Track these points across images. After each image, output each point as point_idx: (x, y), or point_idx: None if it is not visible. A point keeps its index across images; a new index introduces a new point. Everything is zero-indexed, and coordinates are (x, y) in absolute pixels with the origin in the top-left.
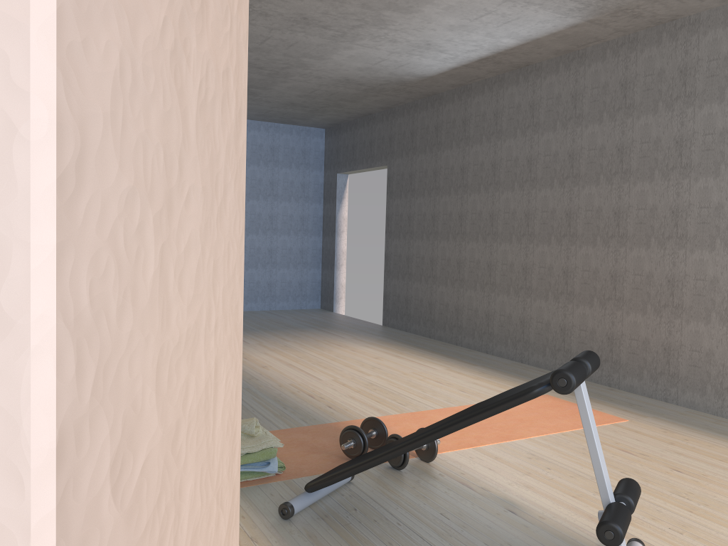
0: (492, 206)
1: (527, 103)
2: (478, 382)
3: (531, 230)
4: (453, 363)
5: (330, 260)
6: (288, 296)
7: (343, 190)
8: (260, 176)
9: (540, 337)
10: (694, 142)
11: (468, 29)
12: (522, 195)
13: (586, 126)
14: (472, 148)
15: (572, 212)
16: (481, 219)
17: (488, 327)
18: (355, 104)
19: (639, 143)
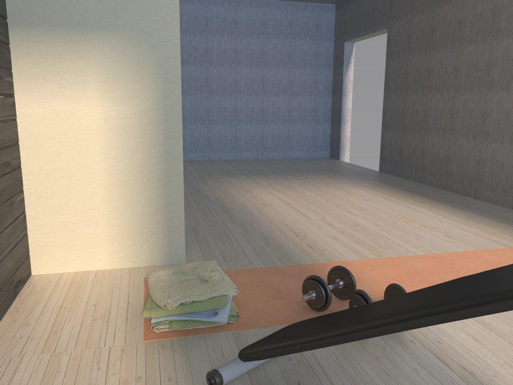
0: (489, 55)
1: None
2: (464, 228)
3: None
4: (440, 207)
5: (338, 117)
6: (303, 147)
7: (349, 56)
8: (280, 48)
9: None
10: None
11: None
12: None
13: None
14: None
15: None
16: (477, 69)
17: (478, 174)
18: None
19: None
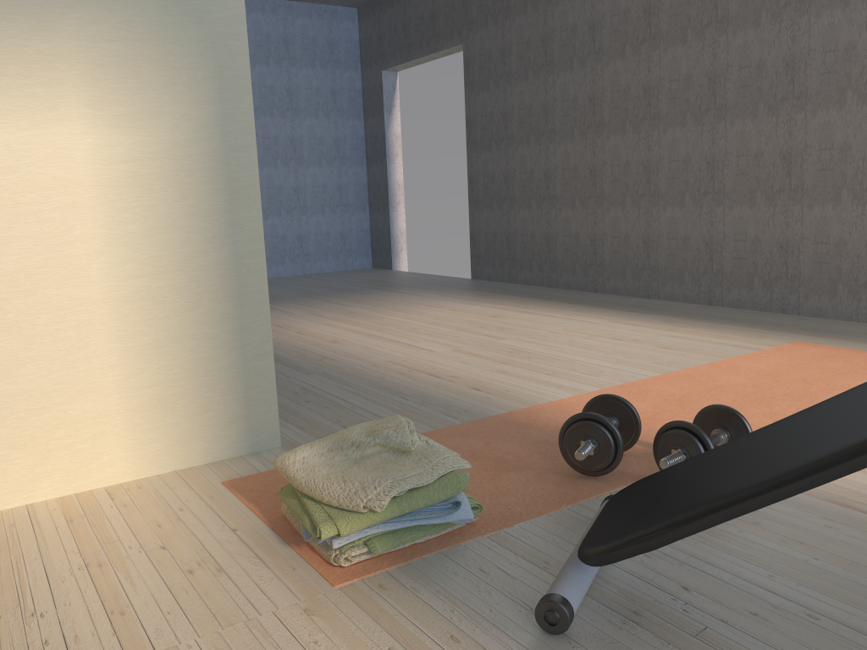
0: (647, 75)
1: None
2: (676, 335)
3: (720, 101)
4: (613, 314)
5: (382, 198)
6: (327, 254)
7: (391, 95)
8: (272, 82)
9: (743, 263)
10: None
11: None
12: (701, 48)
13: None
14: None
15: (798, 60)
16: (629, 98)
17: (649, 259)
18: None
19: None
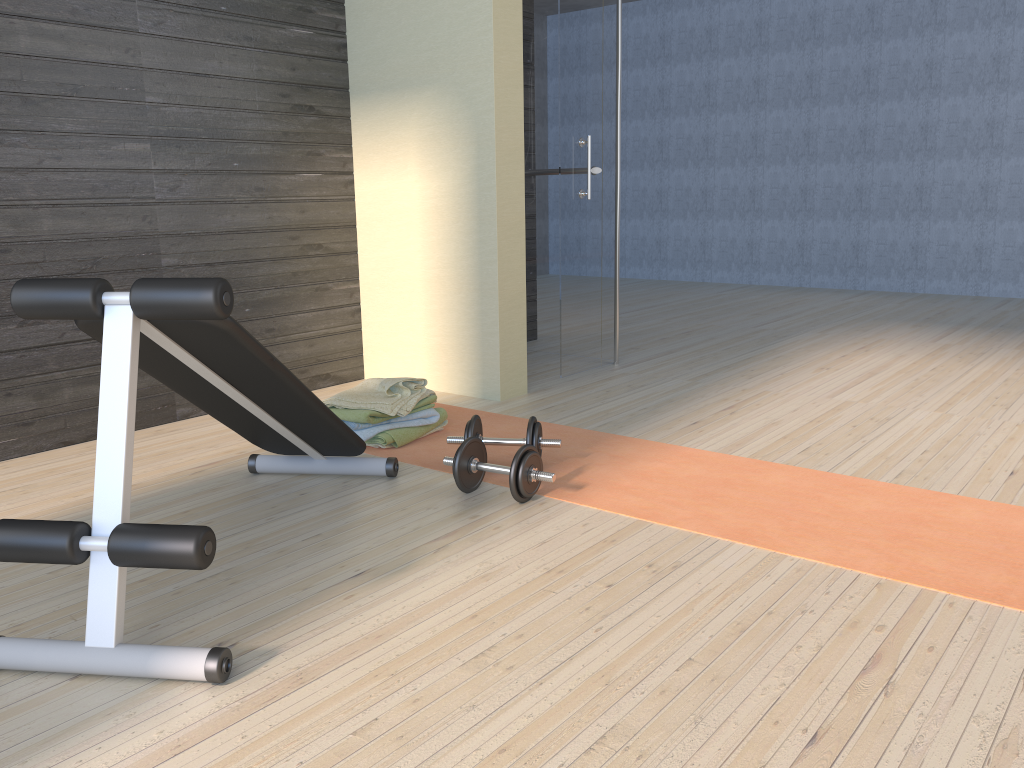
0: None
1: None
2: None
3: None
4: None
5: None
6: None
7: None
8: None
9: None
10: None
11: None
12: None
13: None
14: None
15: None
16: None
17: None
18: None
19: None
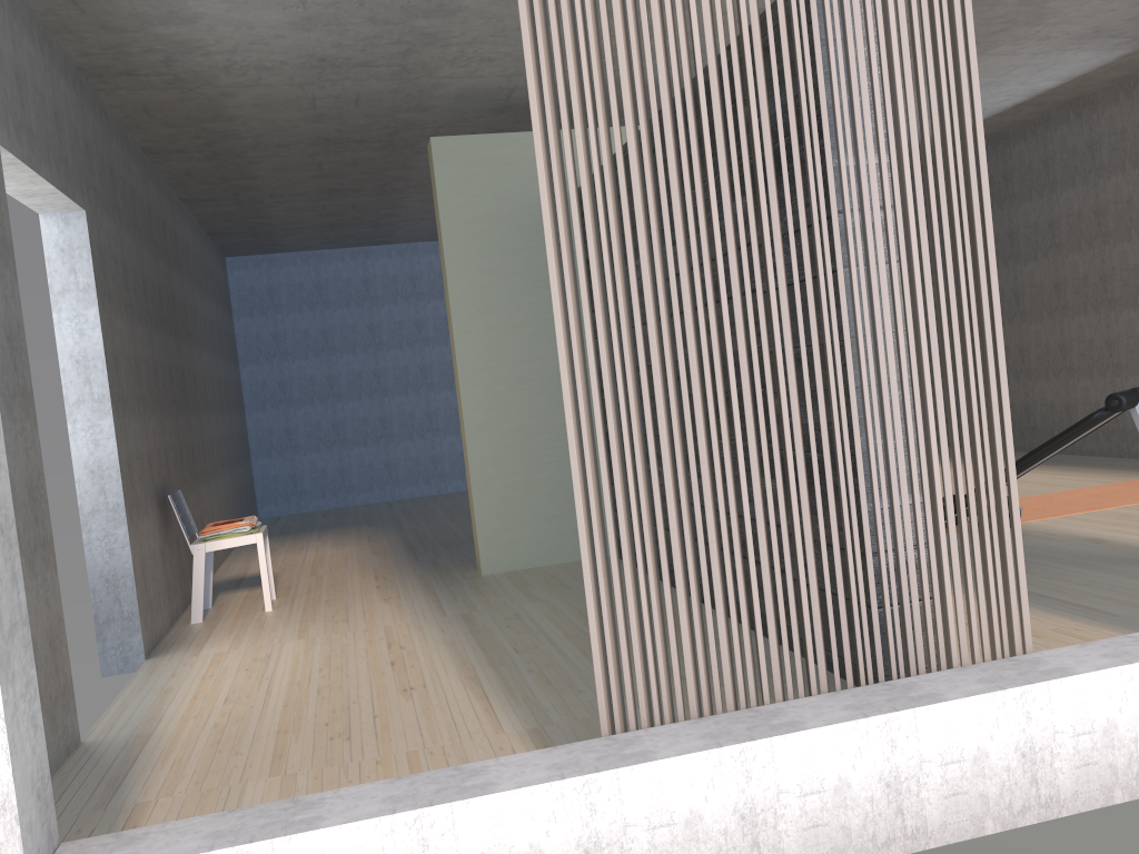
0: (1055, 274)
1: (1084, 144)
2: (1062, 477)
3: (1110, 295)
4: None
5: None
6: None
7: None
8: None
9: None
10: None
11: (996, 84)
12: (1092, 254)
13: None
14: (1019, 207)
15: None
16: (1043, 292)
17: (1071, 422)
18: None
19: None
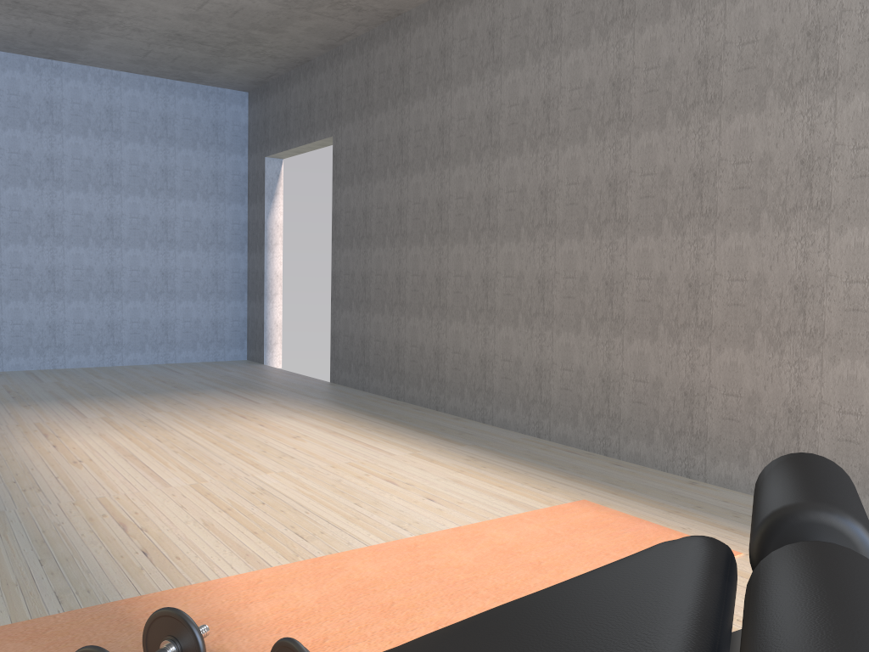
0: (488, 183)
1: (542, 6)
2: (462, 479)
3: (551, 217)
4: (425, 443)
5: (259, 287)
6: (195, 343)
7: (275, 182)
8: (145, 160)
9: (568, 394)
10: (844, 29)
11: None
12: (535, 160)
13: (642, 30)
14: (456, 92)
15: (619, 181)
16: (472, 206)
17: (485, 380)
18: (278, 38)
19: (737, 46)
